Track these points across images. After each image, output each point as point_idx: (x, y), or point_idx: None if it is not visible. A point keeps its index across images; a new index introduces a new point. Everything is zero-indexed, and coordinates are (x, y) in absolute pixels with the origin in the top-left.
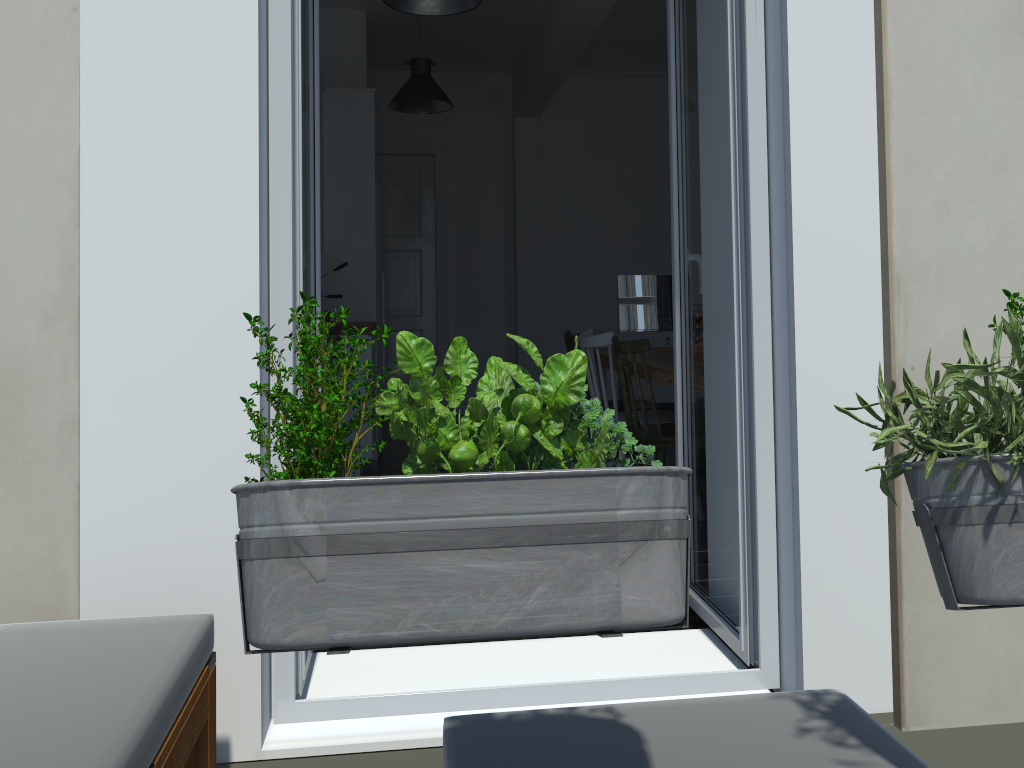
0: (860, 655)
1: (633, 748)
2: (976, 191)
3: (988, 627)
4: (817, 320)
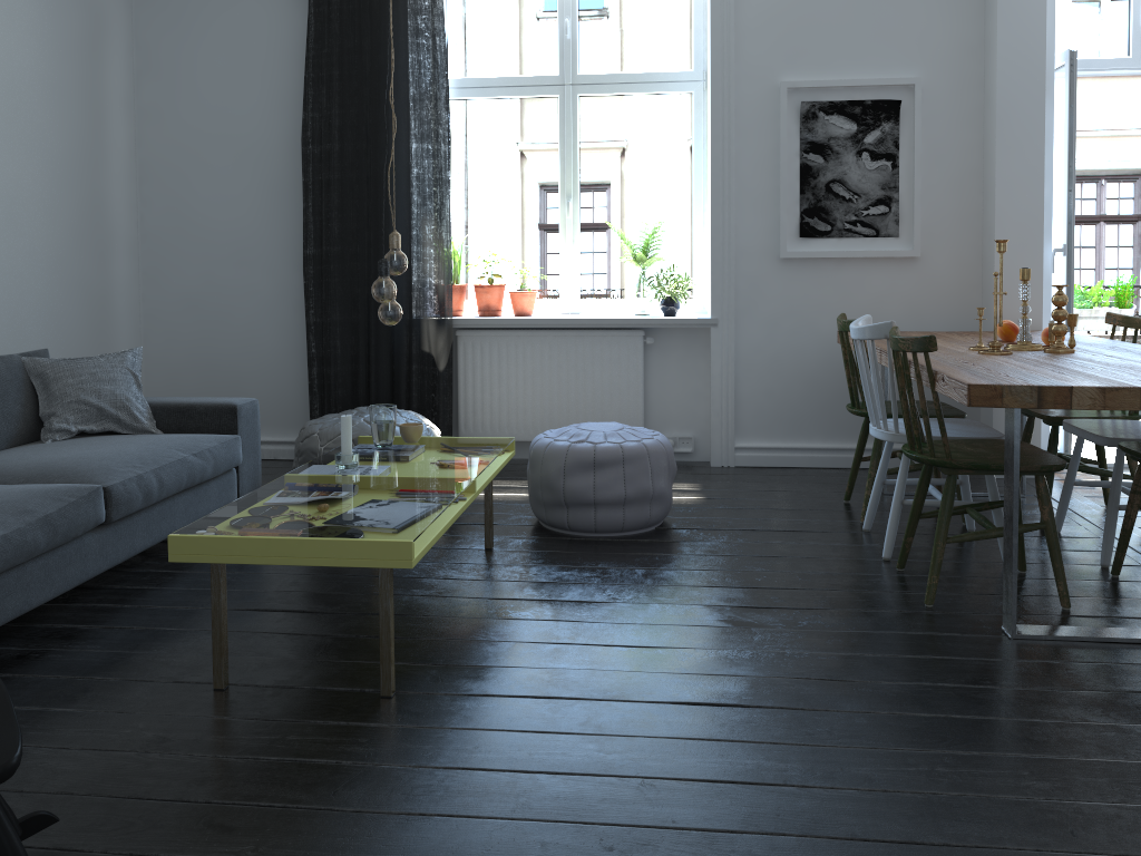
0: None
1: None
2: None
3: None
4: None
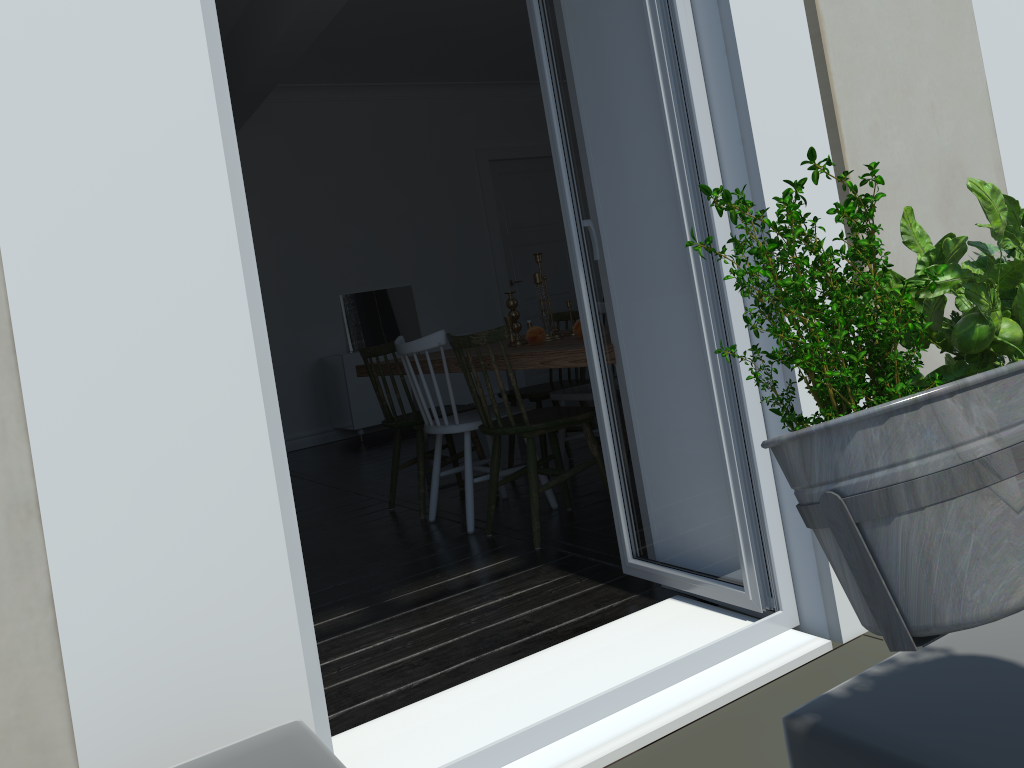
0: None
1: (1018, 671)
2: (894, 114)
3: None
4: None
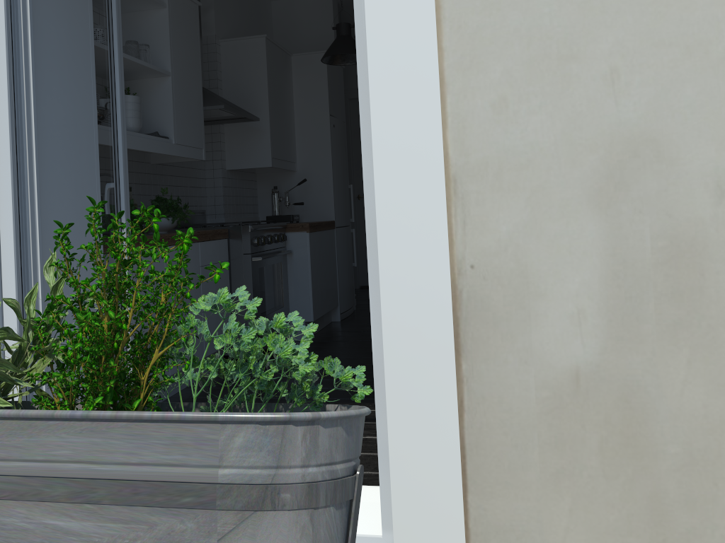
0: (450, 538)
1: None
2: (538, 85)
3: (563, 529)
4: (398, 221)
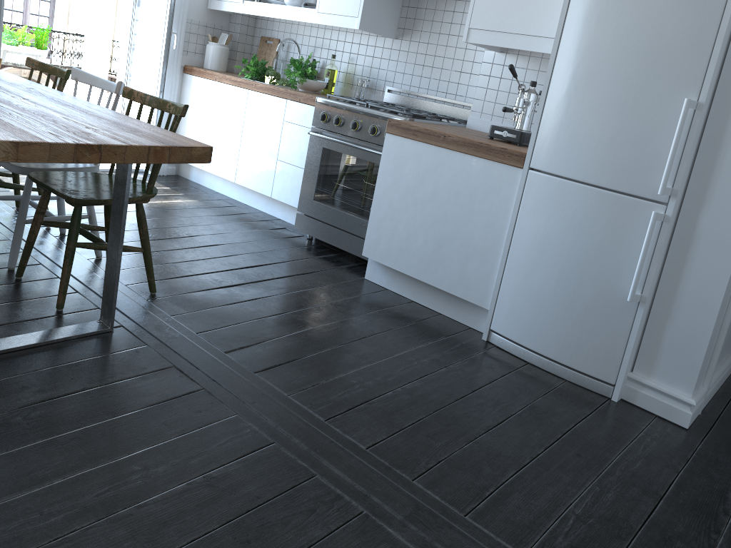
0: None
1: None
2: None
3: None
4: None
